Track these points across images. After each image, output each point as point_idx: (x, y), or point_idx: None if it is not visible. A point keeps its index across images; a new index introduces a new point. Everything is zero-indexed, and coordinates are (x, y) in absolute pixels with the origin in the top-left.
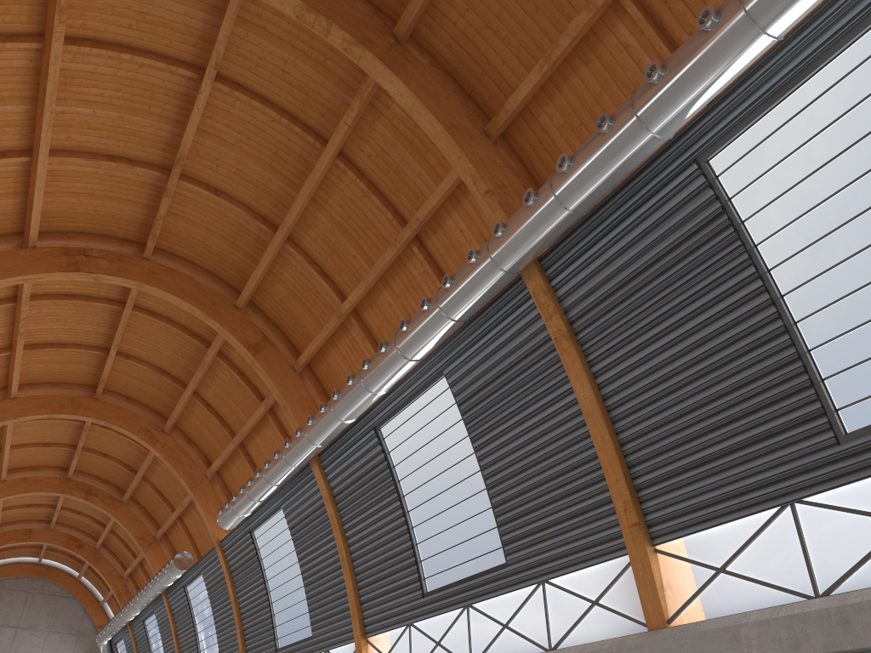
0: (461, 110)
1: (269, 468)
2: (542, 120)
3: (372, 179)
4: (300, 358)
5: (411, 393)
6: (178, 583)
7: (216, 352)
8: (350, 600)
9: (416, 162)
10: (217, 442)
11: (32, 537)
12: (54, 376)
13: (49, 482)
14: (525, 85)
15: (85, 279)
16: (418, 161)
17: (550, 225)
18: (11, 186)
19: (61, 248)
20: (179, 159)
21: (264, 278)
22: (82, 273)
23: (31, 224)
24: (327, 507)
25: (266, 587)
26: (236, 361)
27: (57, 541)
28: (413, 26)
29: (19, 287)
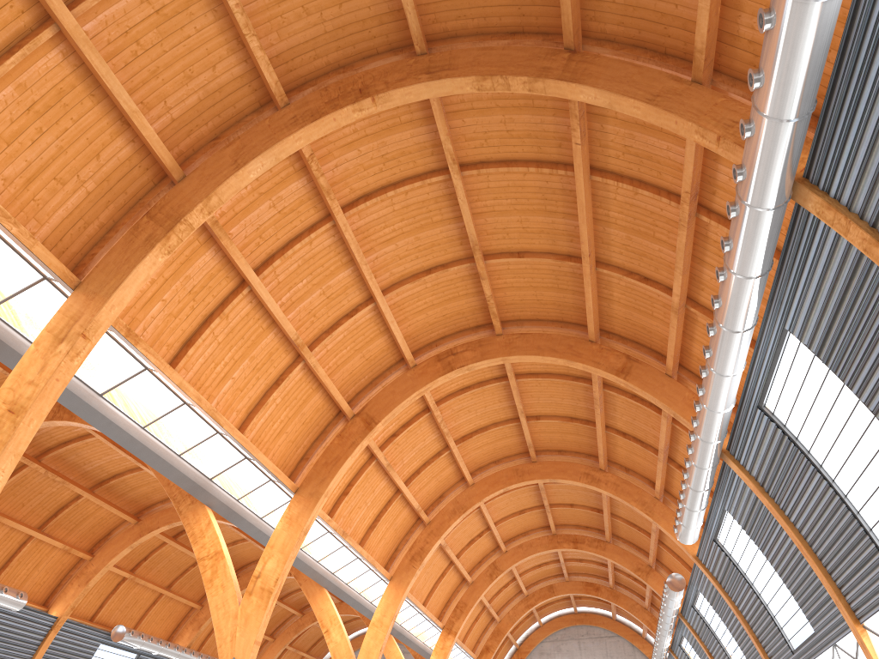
0: (659, 74)
1: (688, 477)
2: (744, 34)
3: (633, 175)
4: (667, 363)
5: (769, 360)
6: (686, 604)
7: (600, 386)
8: (826, 587)
9: (659, 140)
10: (650, 464)
11: (555, 592)
12: (493, 455)
13: (540, 542)
14: (701, 16)
15: (461, 373)
16: (659, 138)
17: (780, 144)
18: (375, 329)
19: (434, 357)
20: (473, 246)
21: (600, 305)
22: (456, 370)
23: (403, 350)
24: (760, 498)
25: (754, 591)
26: (623, 386)
27: (576, 589)
28: (580, 29)
29: (424, 399)
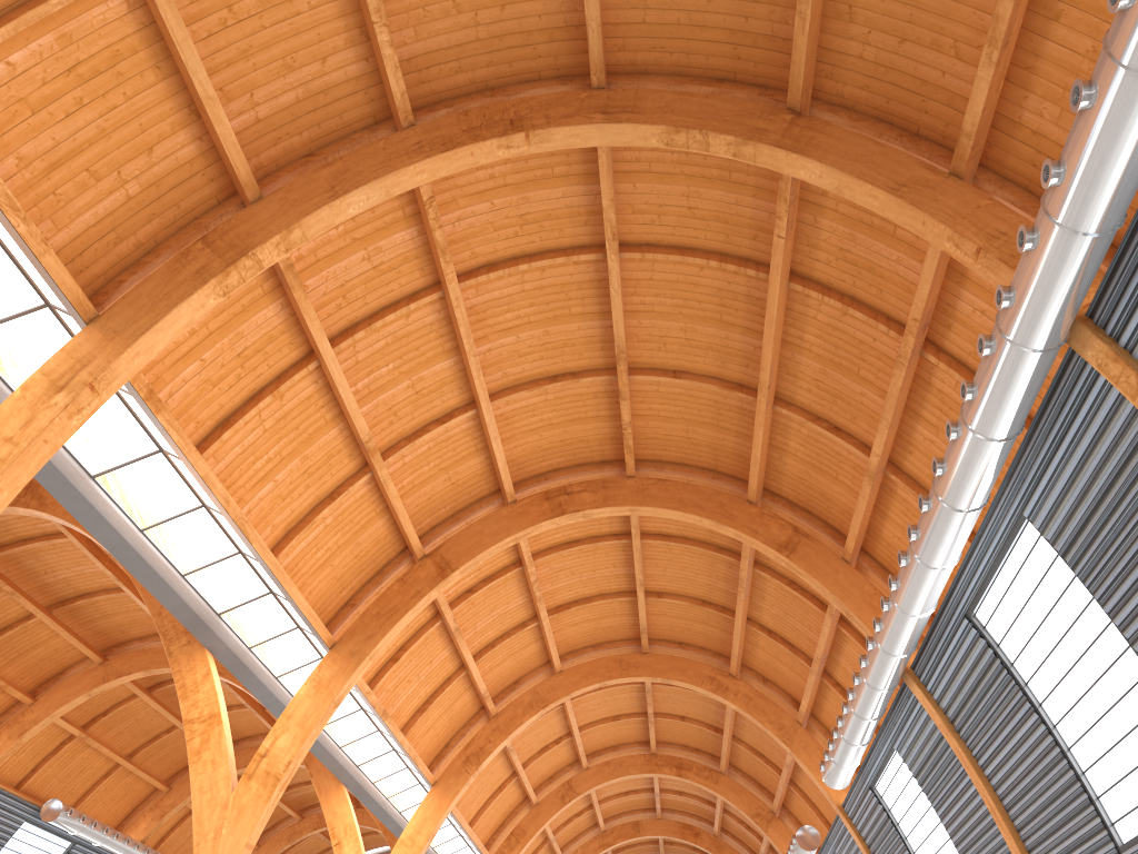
0: (908, 159)
1: (853, 698)
2: (1027, 121)
3: (844, 290)
4: (847, 544)
5: (993, 555)
6: None
7: (750, 563)
8: None
9: (887, 247)
10: (797, 676)
11: (641, 831)
12: (592, 636)
13: (634, 762)
14: (977, 89)
15: (574, 520)
16: (889, 244)
17: (1070, 265)
18: (470, 445)
19: (541, 494)
20: (619, 353)
21: (769, 456)
22: (568, 514)
23: (502, 478)
24: (947, 738)
25: None
26: (779, 568)
27: (669, 831)
28: (810, 86)
29: (518, 549)
